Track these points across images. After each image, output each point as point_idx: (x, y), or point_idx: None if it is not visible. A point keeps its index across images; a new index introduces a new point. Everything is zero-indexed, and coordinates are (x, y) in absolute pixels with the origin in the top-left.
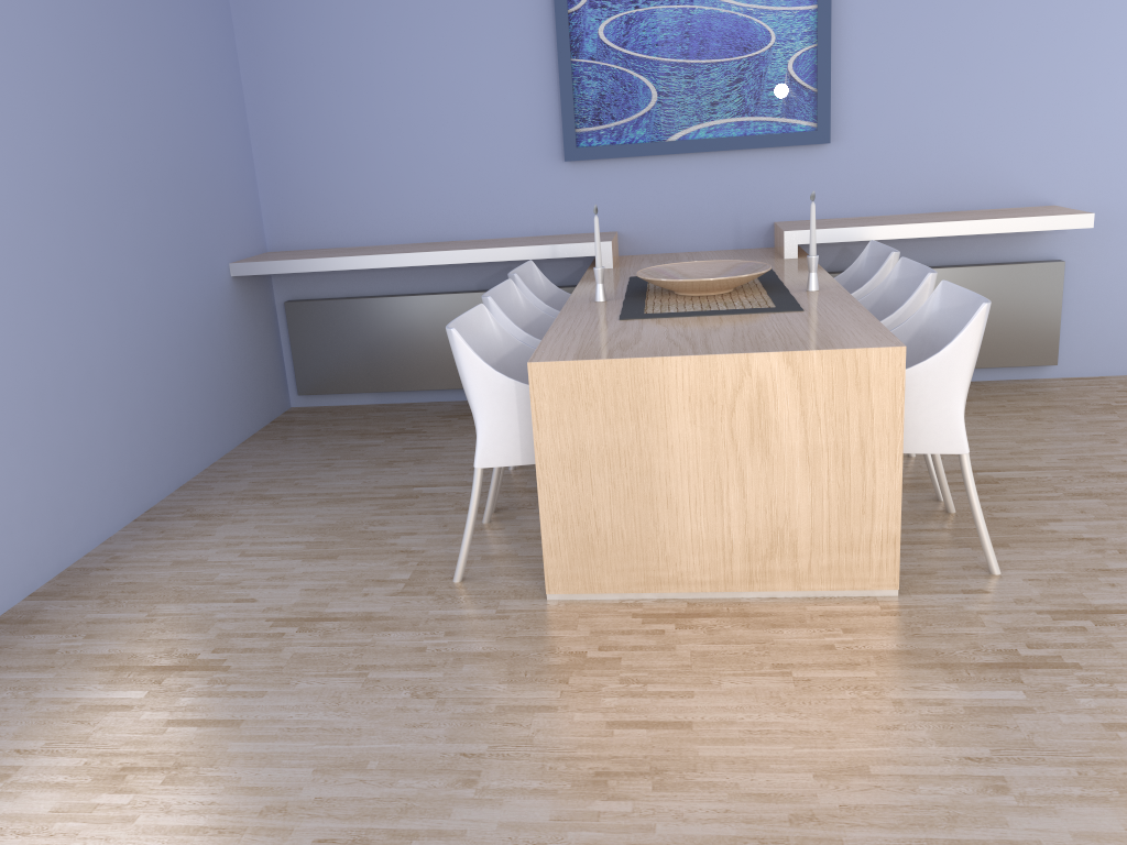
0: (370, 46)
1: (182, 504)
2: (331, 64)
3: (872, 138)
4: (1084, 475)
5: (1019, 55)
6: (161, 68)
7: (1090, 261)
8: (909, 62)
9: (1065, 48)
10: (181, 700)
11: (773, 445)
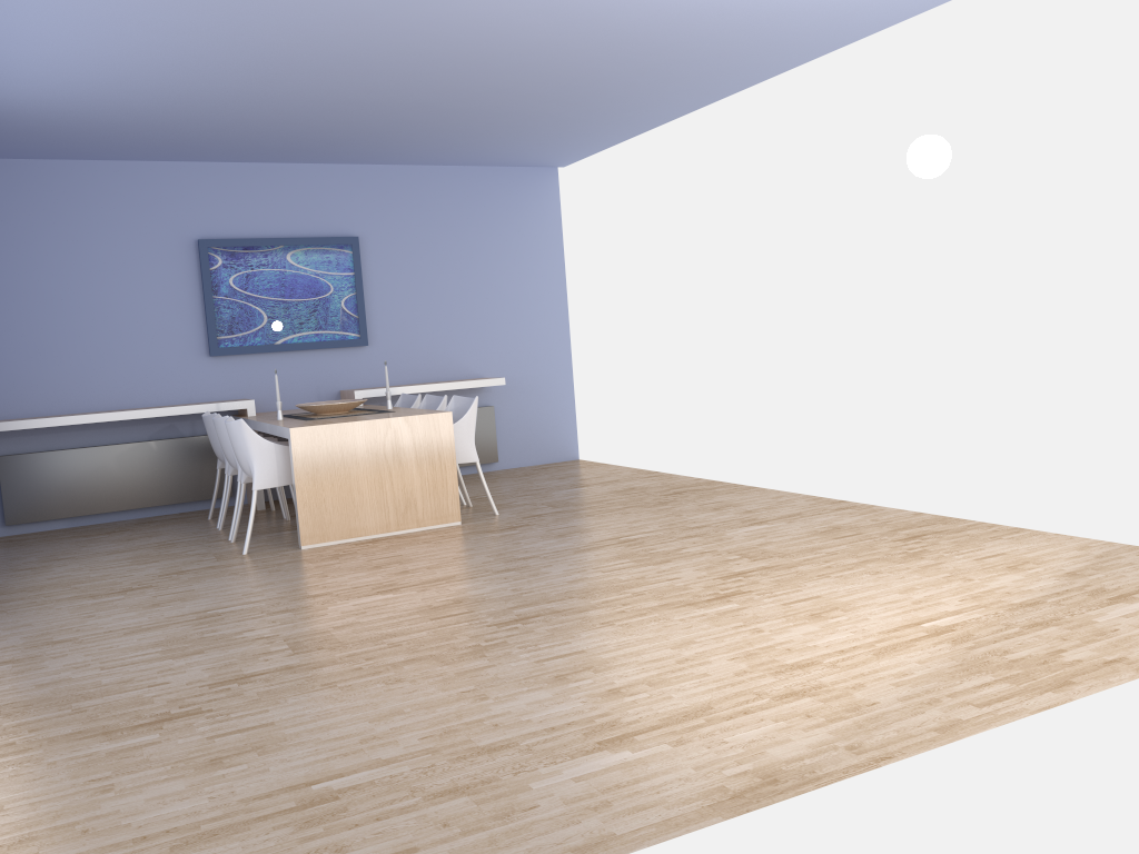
0: (70, 284)
1: (1, 569)
2: (40, 294)
3: (389, 343)
4: (522, 491)
5: (457, 302)
6: None
7: (505, 406)
8: (404, 303)
9: (478, 299)
10: (148, 593)
11: (403, 459)
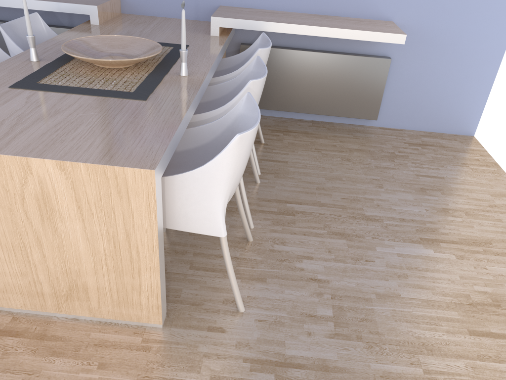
0: None
1: None
2: None
3: None
4: (348, 216)
5: None
6: None
7: (407, 60)
8: None
9: None
10: None
11: (60, 226)
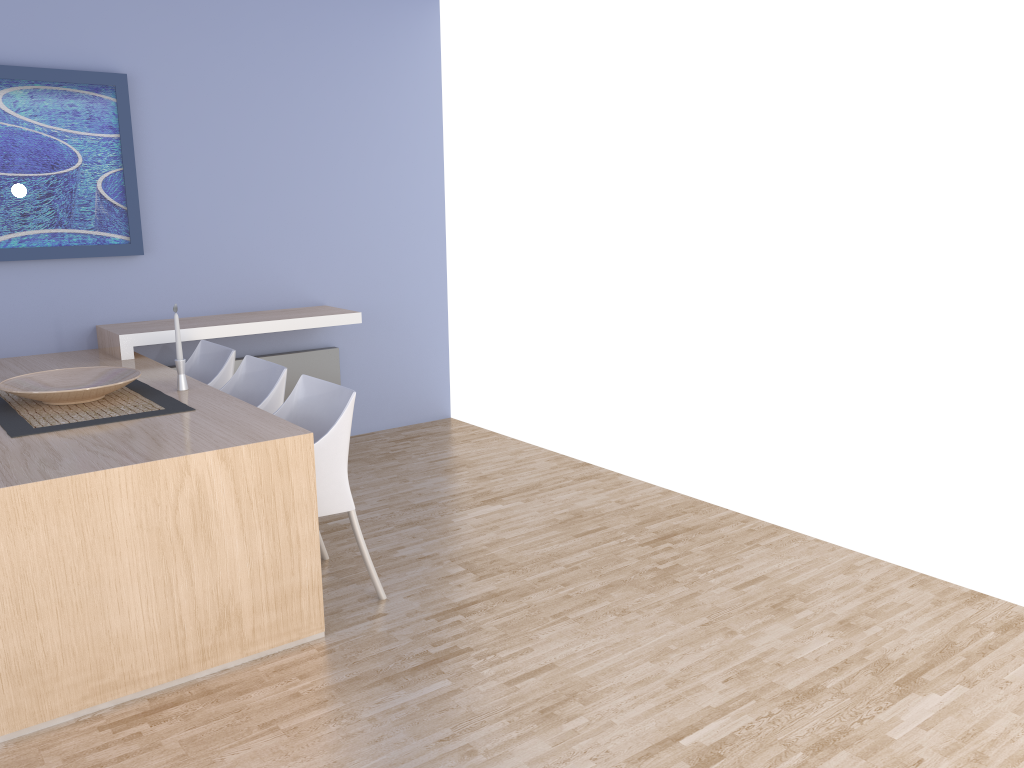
0: None
1: None
2: None
3: (179, 250)
4: (401, 510)
5: (288, 190)
6: None
7: (354, 346)
8: (204, 189)
9: (319, 188)
10: None
11: (214, 532)
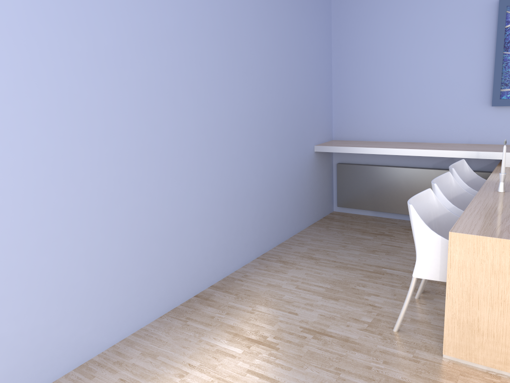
0: (393, 46)
1: (277, 254)
2: (374, 55)
3: None
4: None
5: None
6: (296, 60)
7: None
8: None
9: None
10: (255, 360)
11: None
